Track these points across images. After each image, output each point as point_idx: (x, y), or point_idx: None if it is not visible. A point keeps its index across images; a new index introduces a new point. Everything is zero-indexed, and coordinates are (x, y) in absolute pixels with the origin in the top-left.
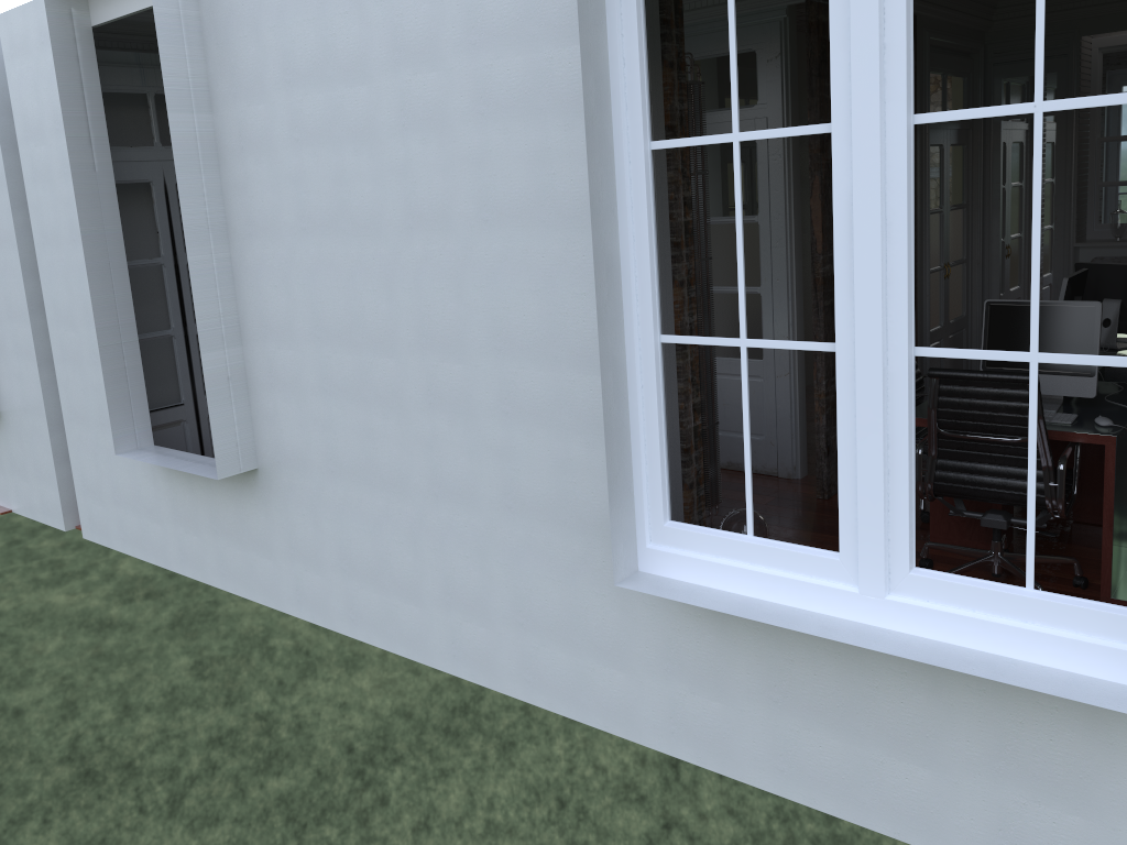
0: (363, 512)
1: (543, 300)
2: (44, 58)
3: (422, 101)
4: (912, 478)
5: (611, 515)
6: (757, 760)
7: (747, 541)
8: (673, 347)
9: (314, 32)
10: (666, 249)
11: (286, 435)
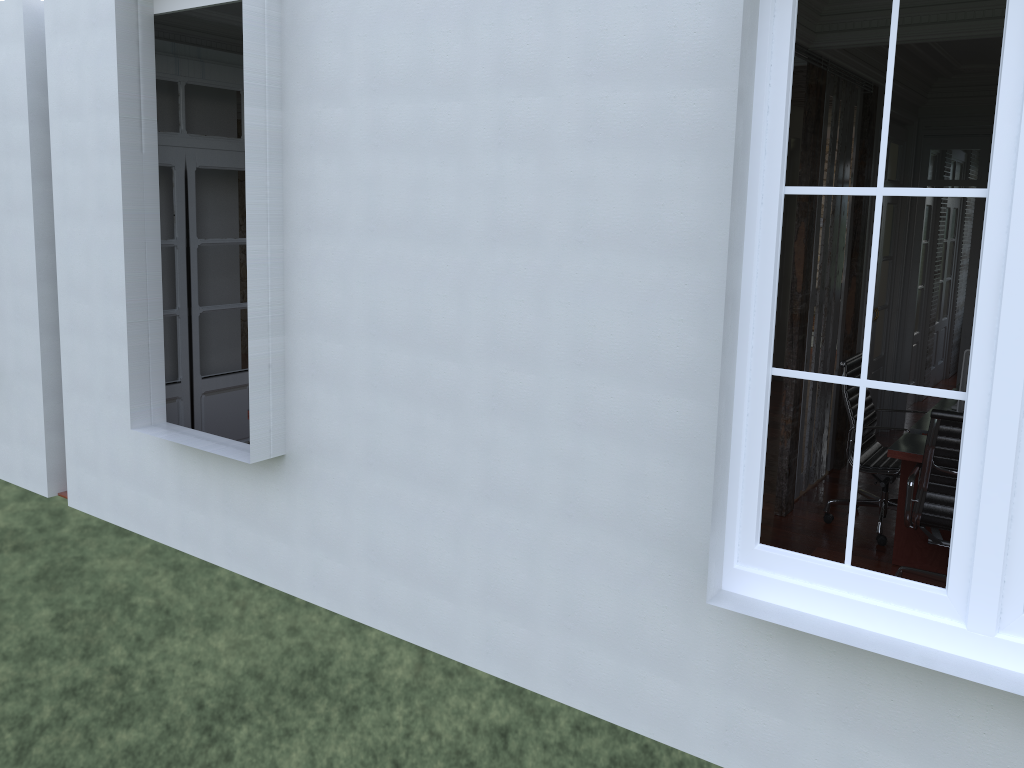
0: (402, 506)
1: (634, 322)
2: (93, 39)
3: (523, 123)
4: None
5: (711, 535)
6: None
7: (846, 571)
8: None
9: (410, 46)
10: None
11: (323, 425)
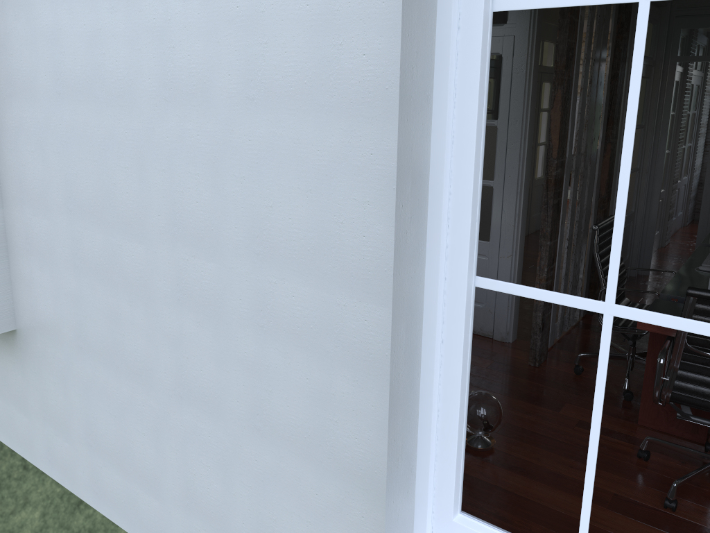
0: (109, 394)
1: (314, 204)
2: None
3: None
4: None
5: (387, 512)
6: None
7: None
8: None
9: None
10: None
11: (41, 303)
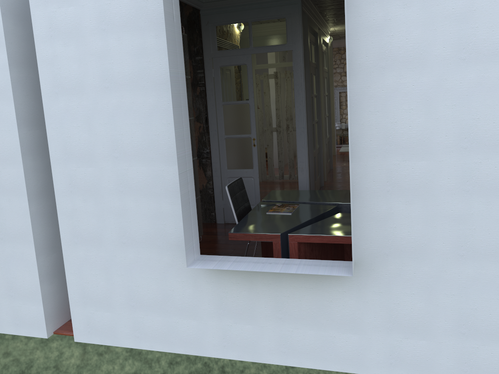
0: None
1: None
2: None
3: None
4: None
5: None
6: None
7: None
8: None
9: None
10: None
11: (401, 231)
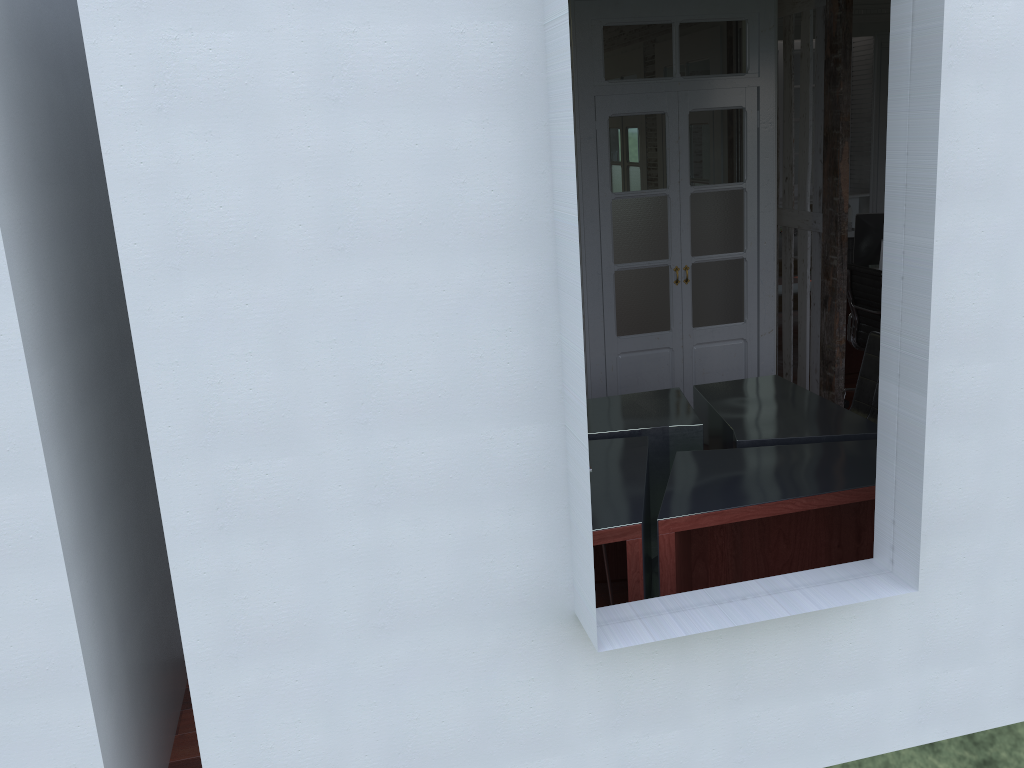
0: None
1: None
2: None
3: None
4: None
5: None
6: None
7: None
8: None
9: None
10: None
11: (950, 489)
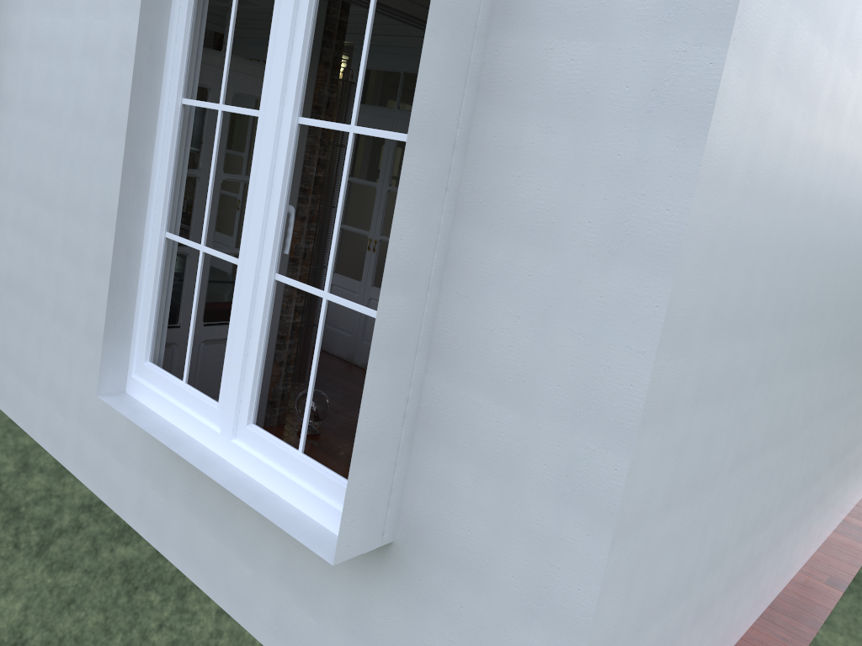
0: (19, 318)
1: None
2: None
3: (95, 38)
4: (260, 362)
5: (104, 346)
6: (175, 544)
7: (179, 385)
8: (285, 261)
9: None
10: (294, 191)
11: None
